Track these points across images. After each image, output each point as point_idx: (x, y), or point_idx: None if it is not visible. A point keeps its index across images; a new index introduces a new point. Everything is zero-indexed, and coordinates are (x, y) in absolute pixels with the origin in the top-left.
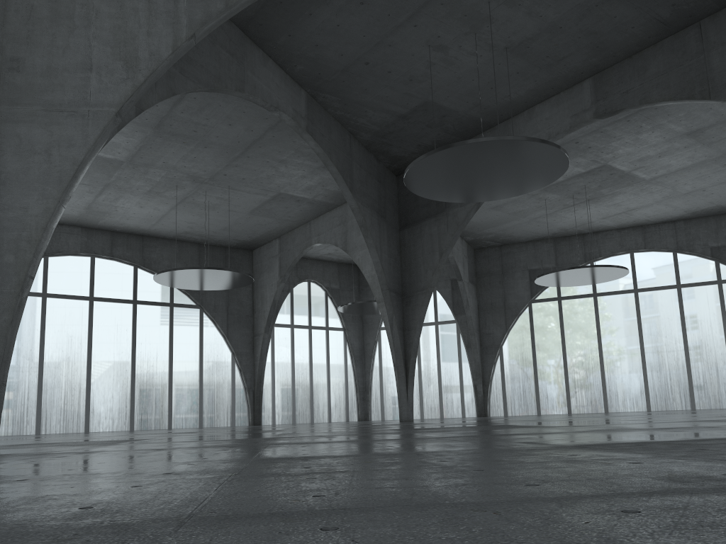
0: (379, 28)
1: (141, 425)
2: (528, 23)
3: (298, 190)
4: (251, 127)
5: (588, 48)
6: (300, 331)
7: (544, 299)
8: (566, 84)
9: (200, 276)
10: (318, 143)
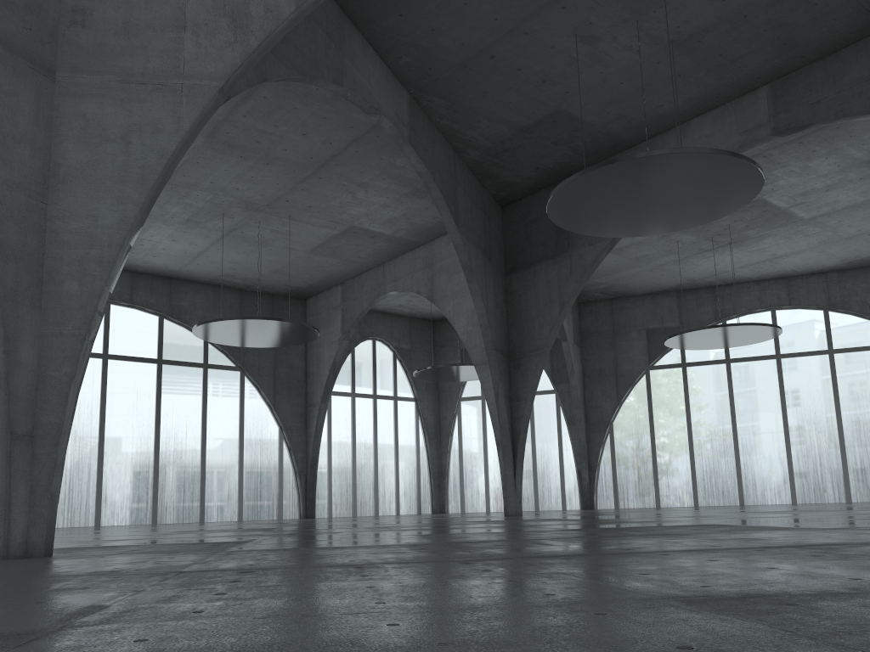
0: (517, 9)
1: (166, 517)
2: (706, 8)
3: (376, 223)
4: (330, 139)
5: (772, 45)
6: (362, 401)
7: (665, 366)
8: (736, 93)
9: (253, 329)
10: (421, 159)
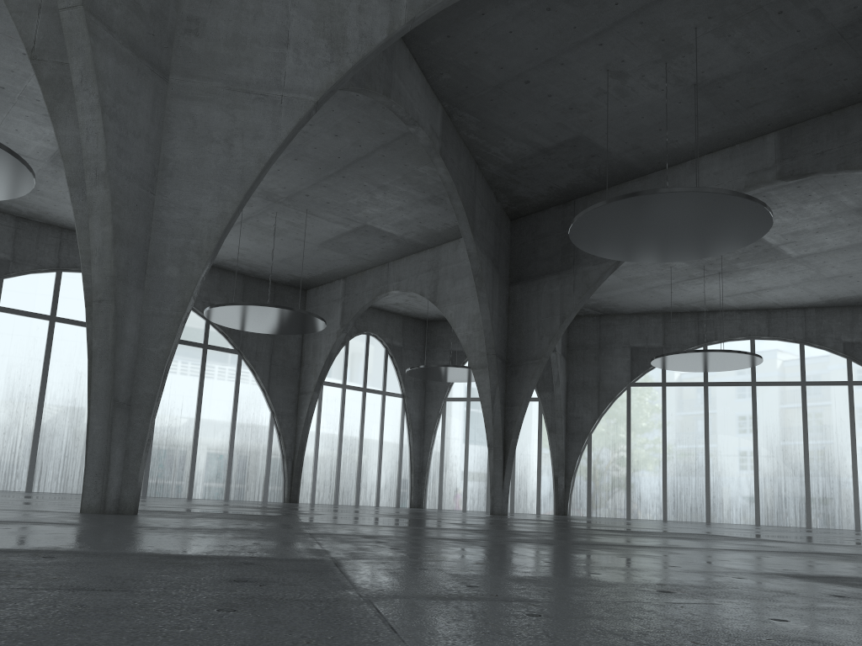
0: (557, 42)
1: (155, 491)
2: (731, 58)
3: (389, 223)
4: (360, 142)
5: (786, 97)
6: (352, 394)
7: (646, 384)
8: (746, 136)
9: (264, 315)
10: (449, 170)
